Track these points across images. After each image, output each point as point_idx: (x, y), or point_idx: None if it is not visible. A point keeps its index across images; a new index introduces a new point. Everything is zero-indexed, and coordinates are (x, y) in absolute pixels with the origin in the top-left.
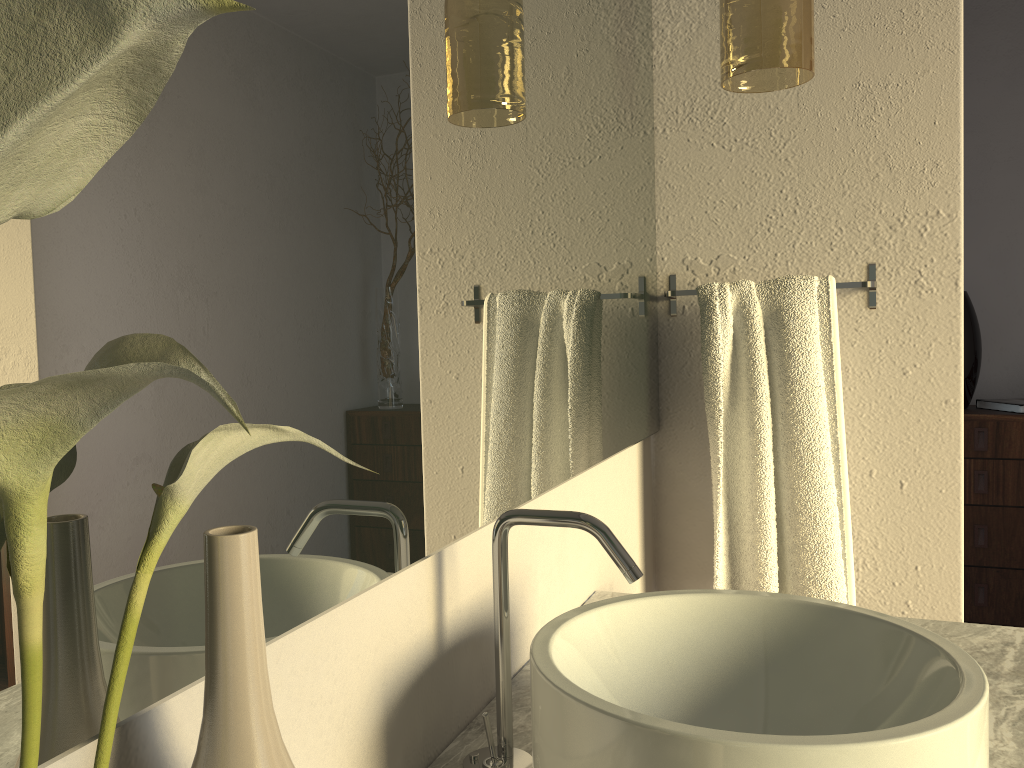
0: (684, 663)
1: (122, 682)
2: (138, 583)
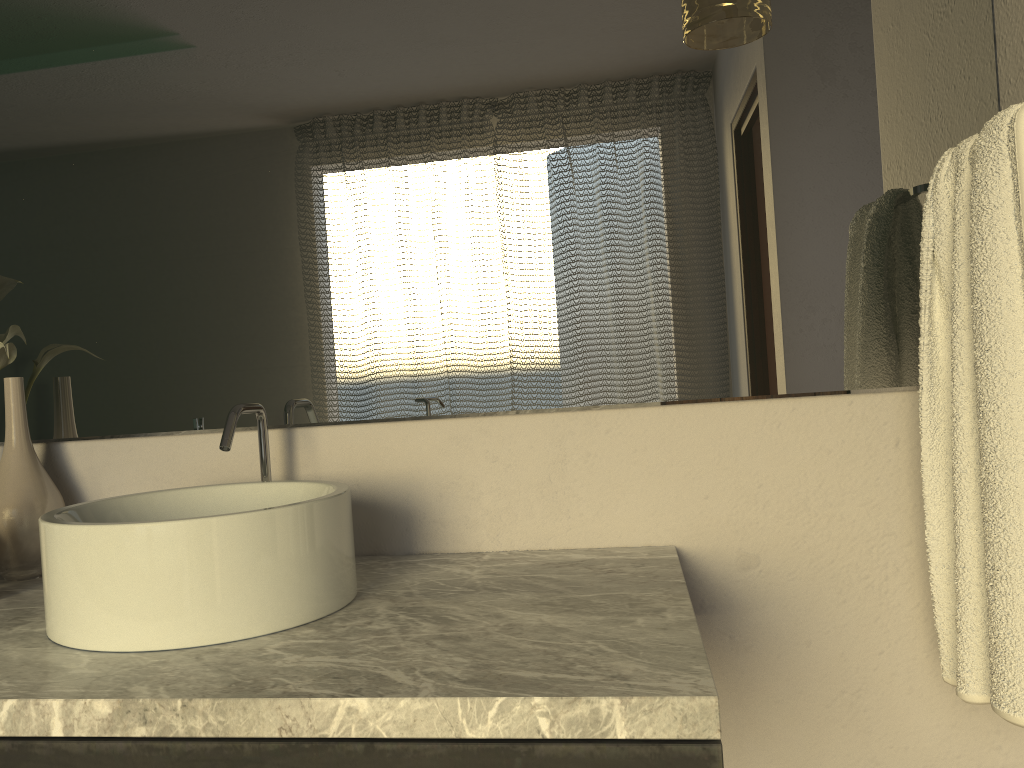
0: None
1: None
2: None
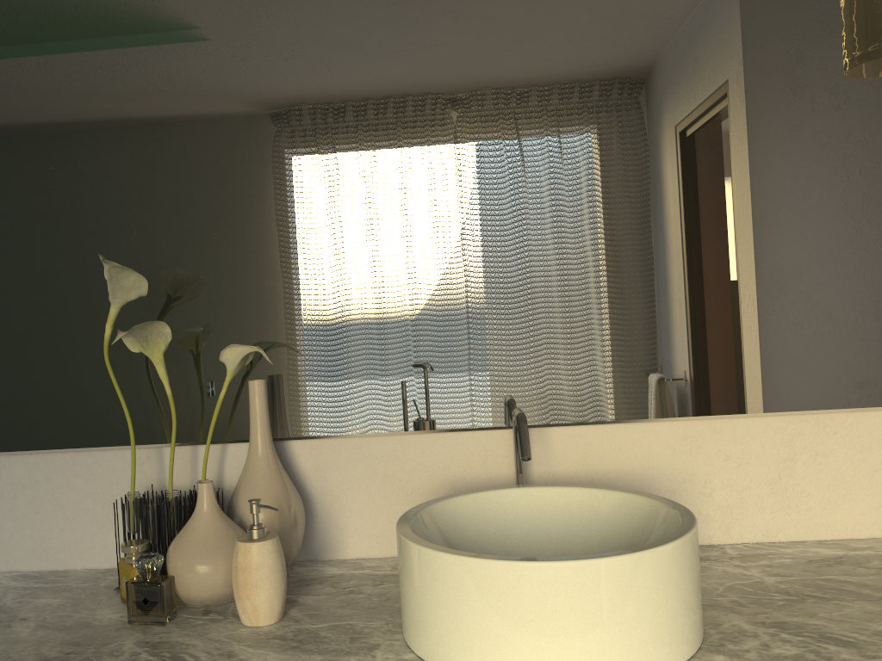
0: (619, 543)
1: (214, 416)
2: (222, 389)
